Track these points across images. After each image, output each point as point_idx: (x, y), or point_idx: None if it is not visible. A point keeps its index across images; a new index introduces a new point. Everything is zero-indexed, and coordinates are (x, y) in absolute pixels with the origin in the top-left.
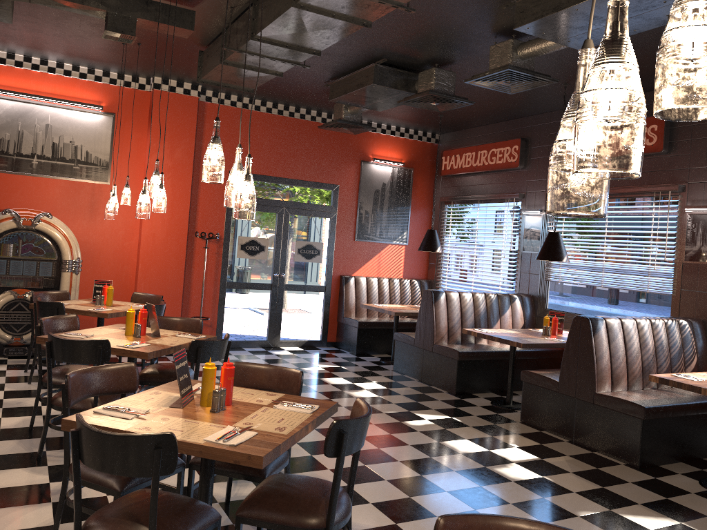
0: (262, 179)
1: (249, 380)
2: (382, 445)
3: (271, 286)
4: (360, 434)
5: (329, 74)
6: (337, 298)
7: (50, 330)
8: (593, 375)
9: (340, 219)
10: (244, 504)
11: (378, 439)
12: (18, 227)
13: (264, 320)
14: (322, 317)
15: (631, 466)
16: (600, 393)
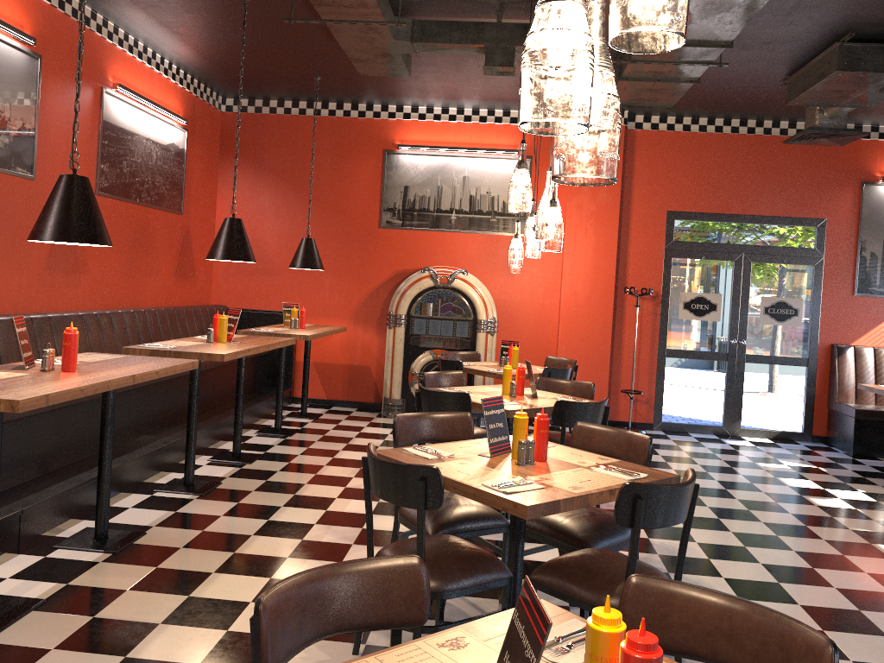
0: (711, 218)
1: (595, 445)
2: (820, 565)
3: (727, 355)
4: (668, 506)
5: (782, 69)
6: (827, 376)
7: (435, 386)
8: None
9: (828, 266)
10: (539, 568)
11: (818, 558)
12: (435, 285)
13: (718, 400)
14: (803, 400)
15: None
16: None
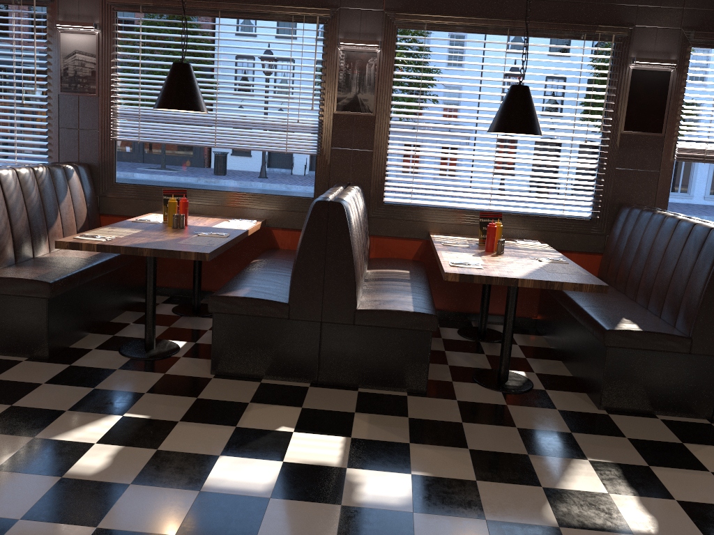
0: None
1: None
2: None
3: None
4: None
5: None
6: None
7: None
8: (353, 285)
9: None
10: None
11: None
12: None
13: None
14: None
15: (417, 394)
16: (364, 309)
